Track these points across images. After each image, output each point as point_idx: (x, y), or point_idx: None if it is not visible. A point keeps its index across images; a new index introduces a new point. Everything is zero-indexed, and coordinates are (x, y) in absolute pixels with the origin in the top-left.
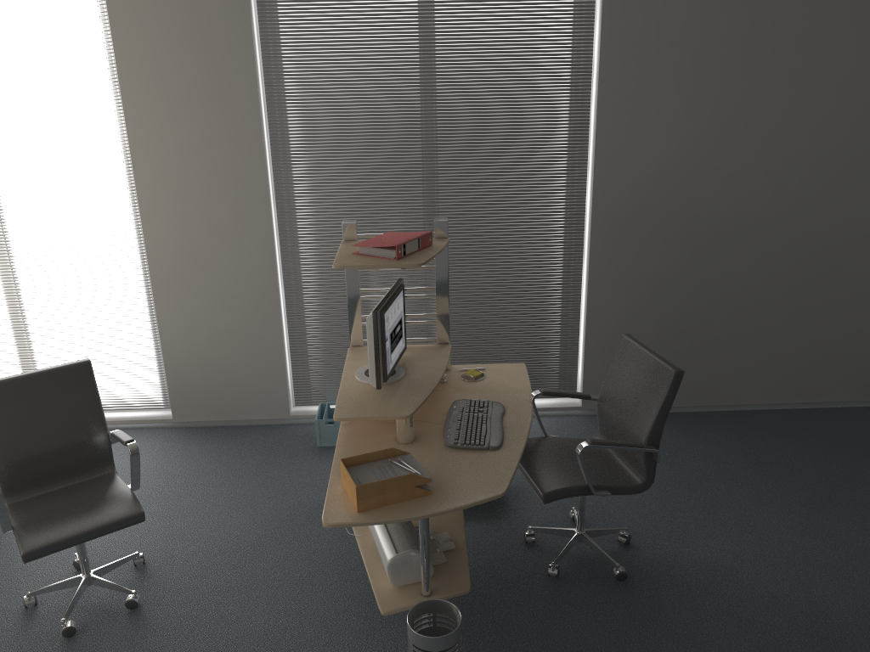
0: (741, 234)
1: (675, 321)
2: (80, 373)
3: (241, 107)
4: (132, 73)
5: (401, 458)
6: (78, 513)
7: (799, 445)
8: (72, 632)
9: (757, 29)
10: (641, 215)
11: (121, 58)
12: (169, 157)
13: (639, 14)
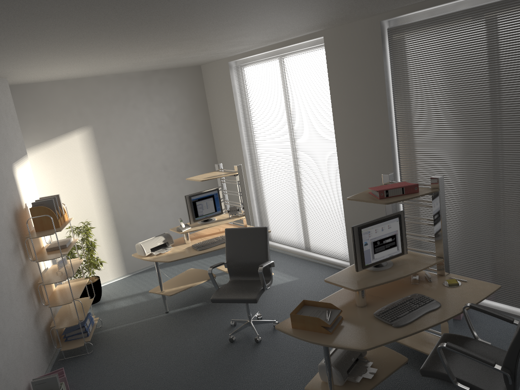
0: None
1: None
2: (261, 232)
3: (379, 105)
4: (335, 91)
5: (333, 310)
6: (237, 290)
7: None
8: (232, 341)
9: None
10: None
11: (331, 85)
12: (348, 132)
13: None
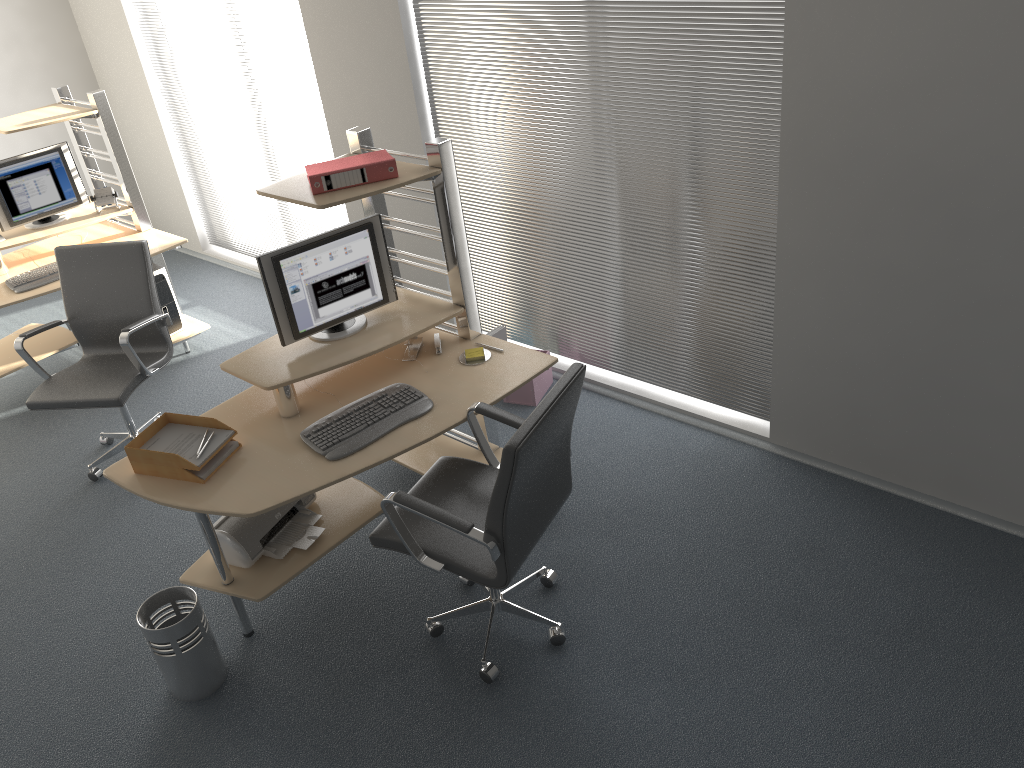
0: None
1: (919, 354)
2: (133, 254)
3: None
4: None
5: (219, 432)
6: (86, 382)
7: None
8: (94, 478)
9: None
10: (861, 160)
11: None
12: (328, 18)
13: None
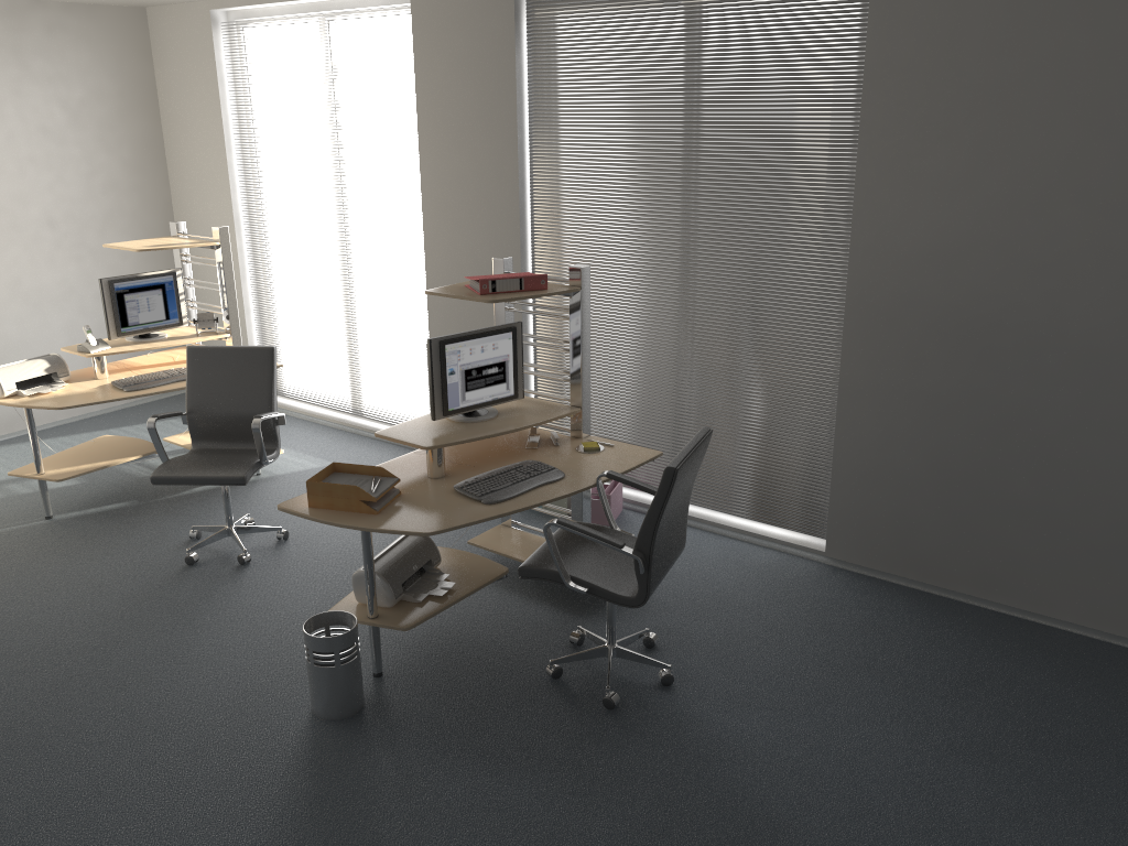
0: (1061, 357)
1: (955, 466)
2: (262, 356)
3: (503, 138)
4: (426, 102)
5: (385, 478)
6: (208, 463)
7: (1068, 689)
8: (191, 562)
9: (1093, 51)
10: (910, 307)
11: (419, 88)
12: (447, 185)
13: (916, 34)
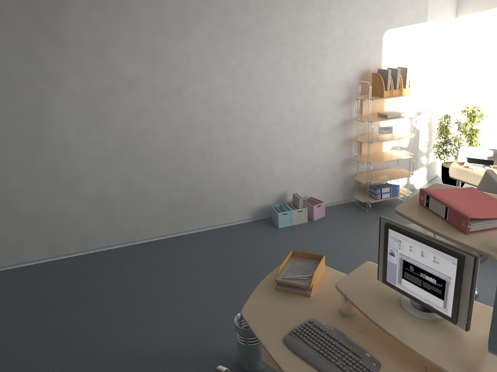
0: None
1: None
2: None
3: None
4: None
5: (308, 281)
6: None
7: None
8: None
9: None
10: None
11: None
12: None
13: None
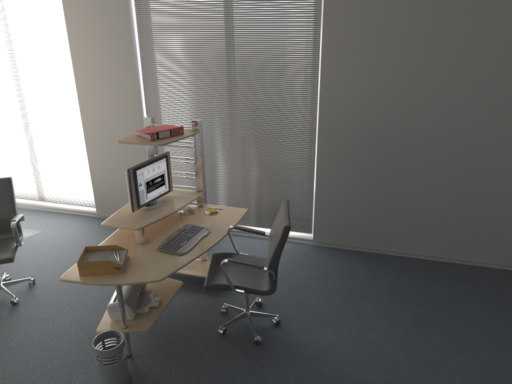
0: (416, 144)
1: (371, 195)
2: (4, 183)
3: (124, 48)
4: (73, 28)
5: (120, 251)
6: None
7: (435, 286)
8: None
9: (428, 8)
10: (349, 126)
11: (67, 19)
12: (91, 74)
13: None
